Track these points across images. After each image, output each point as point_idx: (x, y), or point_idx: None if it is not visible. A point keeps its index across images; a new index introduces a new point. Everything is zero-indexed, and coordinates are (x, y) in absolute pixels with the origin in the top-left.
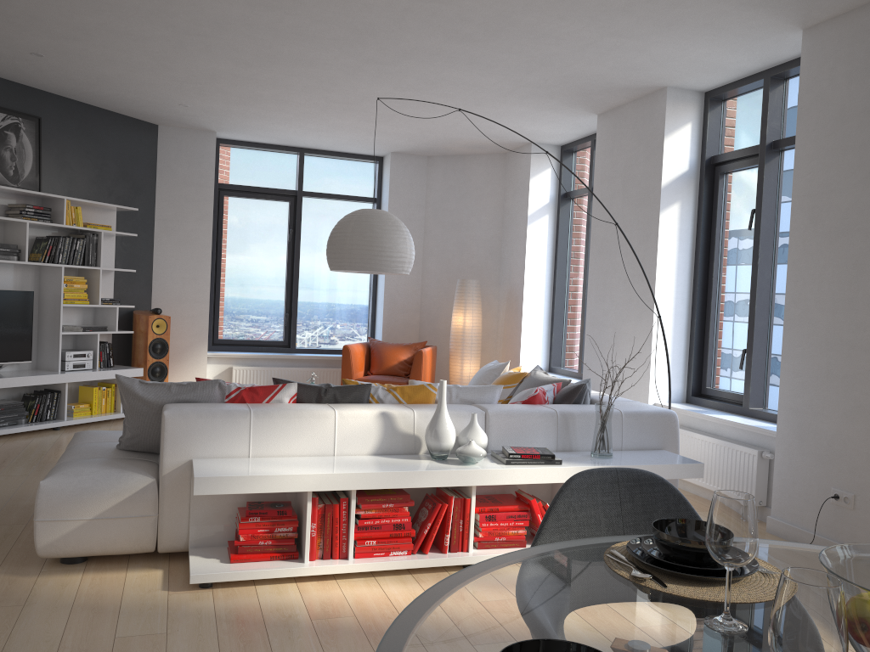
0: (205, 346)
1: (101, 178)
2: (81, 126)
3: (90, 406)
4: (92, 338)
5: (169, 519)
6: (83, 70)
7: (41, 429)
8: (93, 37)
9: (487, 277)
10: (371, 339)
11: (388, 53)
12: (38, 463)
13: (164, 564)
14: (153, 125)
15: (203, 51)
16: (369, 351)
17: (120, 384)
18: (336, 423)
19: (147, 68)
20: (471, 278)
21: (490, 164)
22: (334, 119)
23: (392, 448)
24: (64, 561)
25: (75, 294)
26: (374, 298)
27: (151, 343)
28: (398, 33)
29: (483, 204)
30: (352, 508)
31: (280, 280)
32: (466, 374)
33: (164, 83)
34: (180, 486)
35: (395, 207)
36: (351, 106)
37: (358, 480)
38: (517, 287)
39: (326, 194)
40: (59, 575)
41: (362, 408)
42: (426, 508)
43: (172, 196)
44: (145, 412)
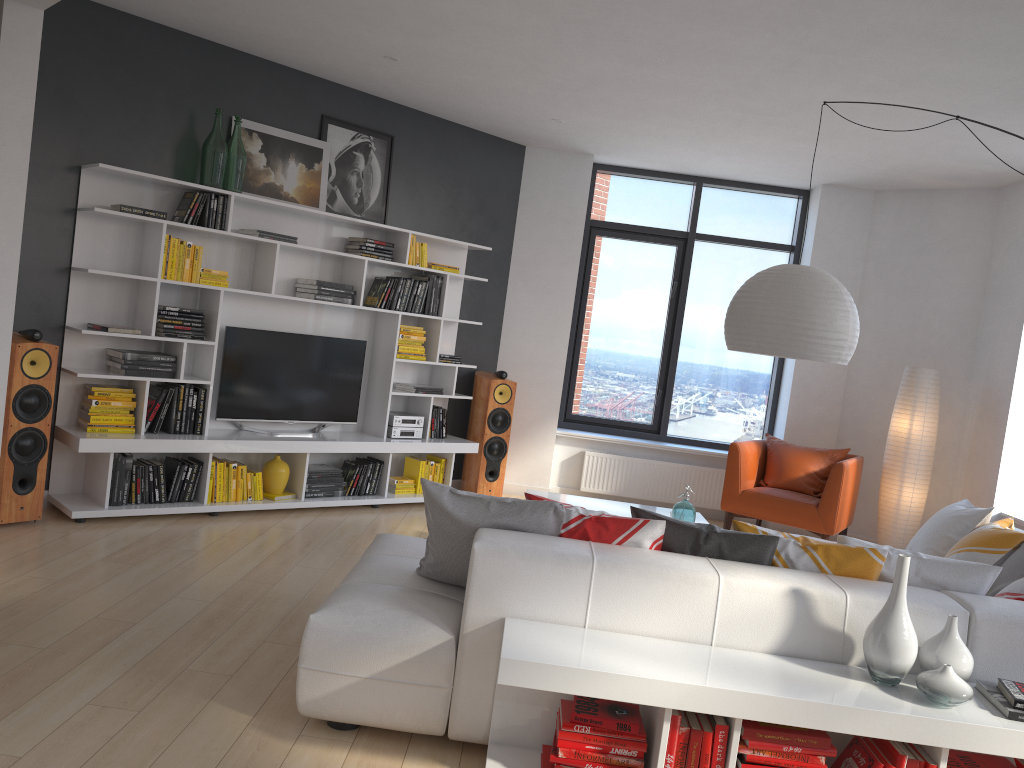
0: (554, 422)
1: (454, 210)
2: (438, 147)
3: (415, 482)
4: (424, 401)
5: (466, 697)
6: (441, 77)
7: (357, 505)
8: (452, 32)
9: (950, 366)
10: (769, 436)
11: (846, 37)
12: (343, 554)
13: (454, 757)
14: (519, 146)
15: (584, 45)
16: (764, 453)
17: (425, 491)
18: (718, 595)
19: (514, 71)
20: (926, 365)
21: (973, 203)
22: (749, 137)
23: (804, 648)
24: (330, 723)
25: (410, 347)
26: (777, 380)
27: (491, 413)
28: (867, 2)
29: (954, 260)
30: (732, 745)
31: (655, 346)
32: (904, 503)
33: (534, 91)
34: (485, 653)
35: (820, 259)
36: (775, 119)
37: (748, 705)
38: (1001, 386)
39: (726, 238)
40: (320, 746)
41: (762, 577)
42: (854, 762)
43: (534, 234)
44: (453, 534)
